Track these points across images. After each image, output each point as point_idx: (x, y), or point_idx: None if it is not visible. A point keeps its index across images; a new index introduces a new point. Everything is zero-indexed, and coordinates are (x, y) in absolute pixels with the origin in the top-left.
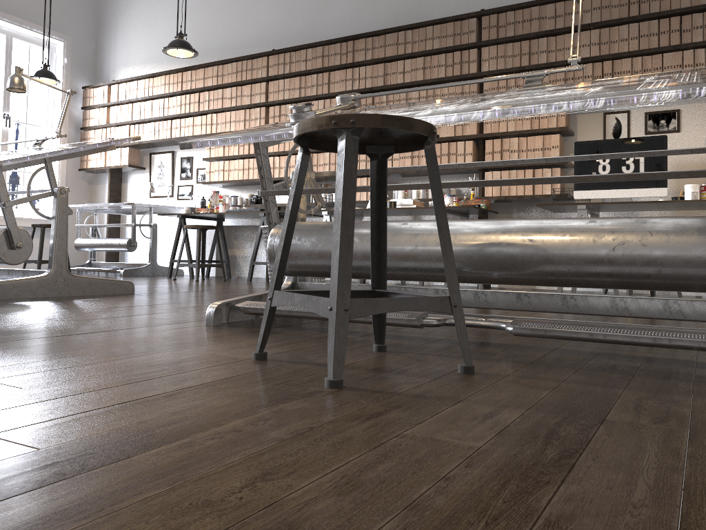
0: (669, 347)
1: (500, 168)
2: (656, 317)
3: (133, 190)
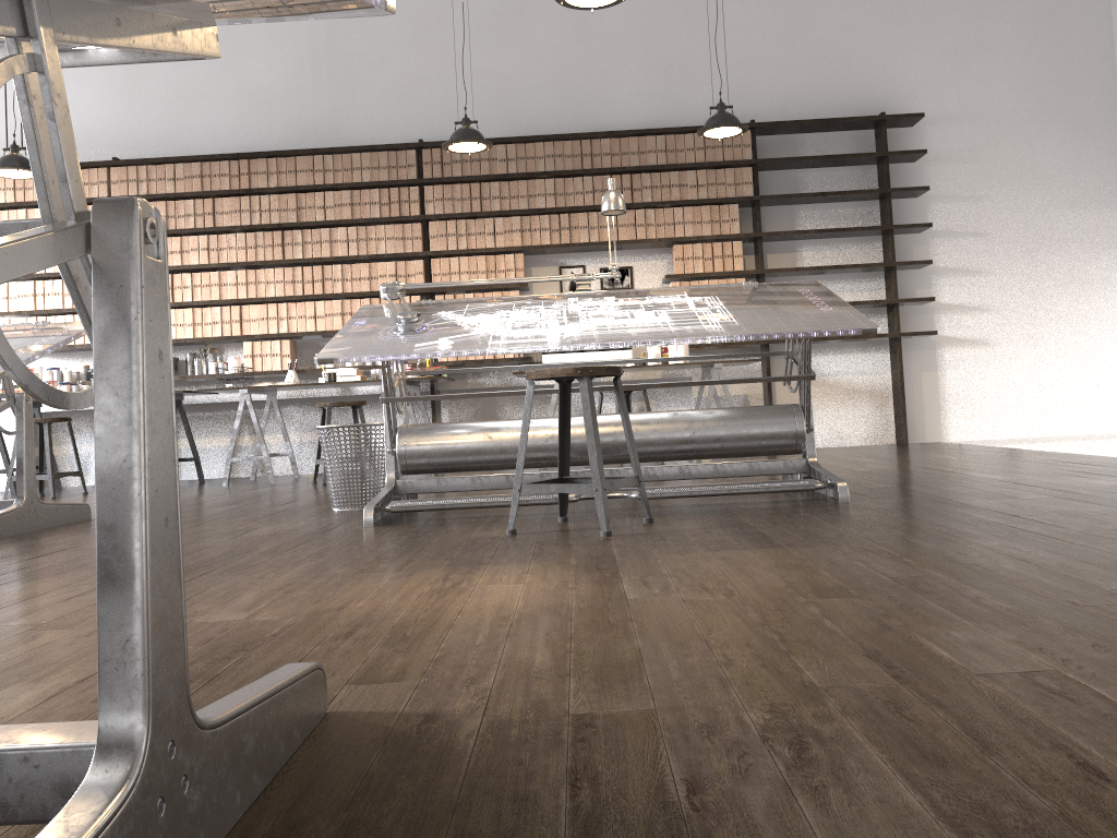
0: (737, 494)
1: None
2: (710, 477)
3: None
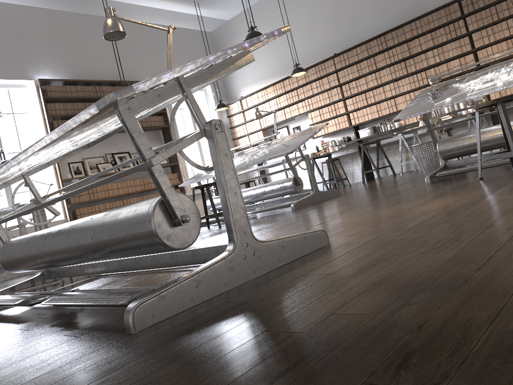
0: None
1: None
2: None
3: None
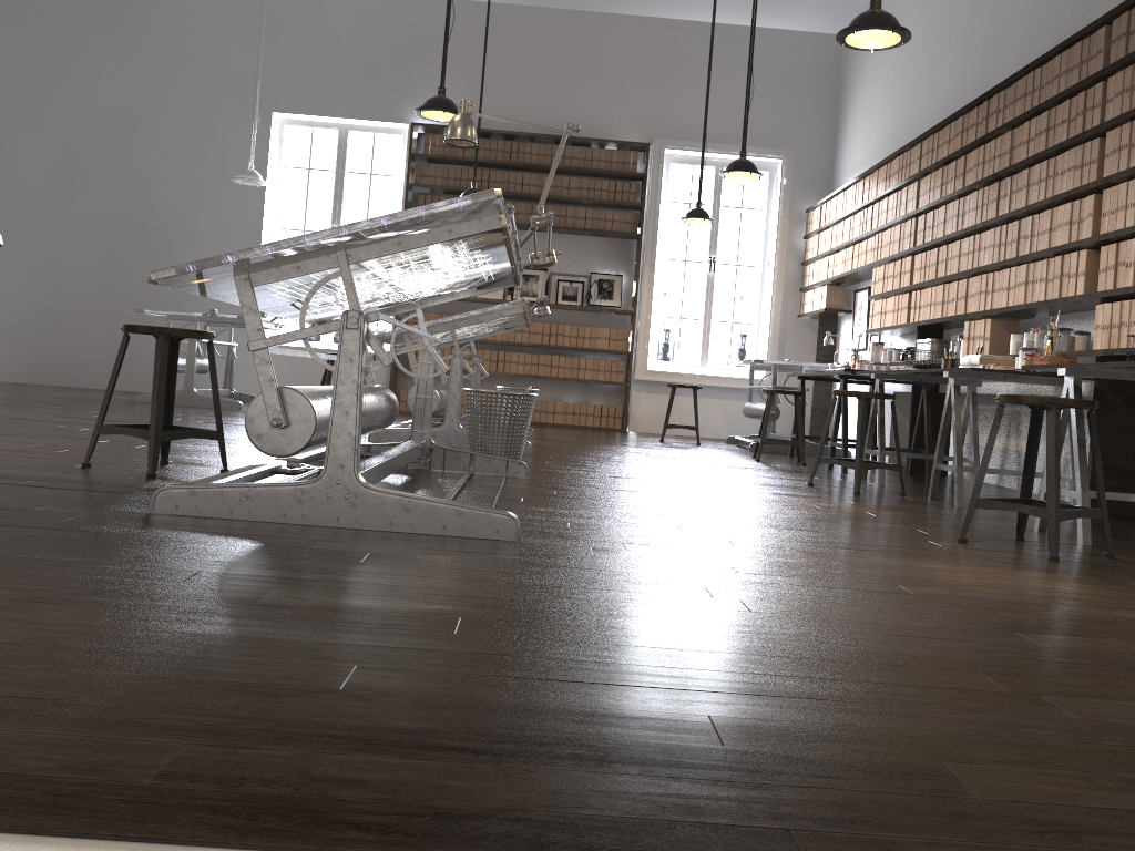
0: None
1: (1123, 297)
2: None
3: (842, 341)
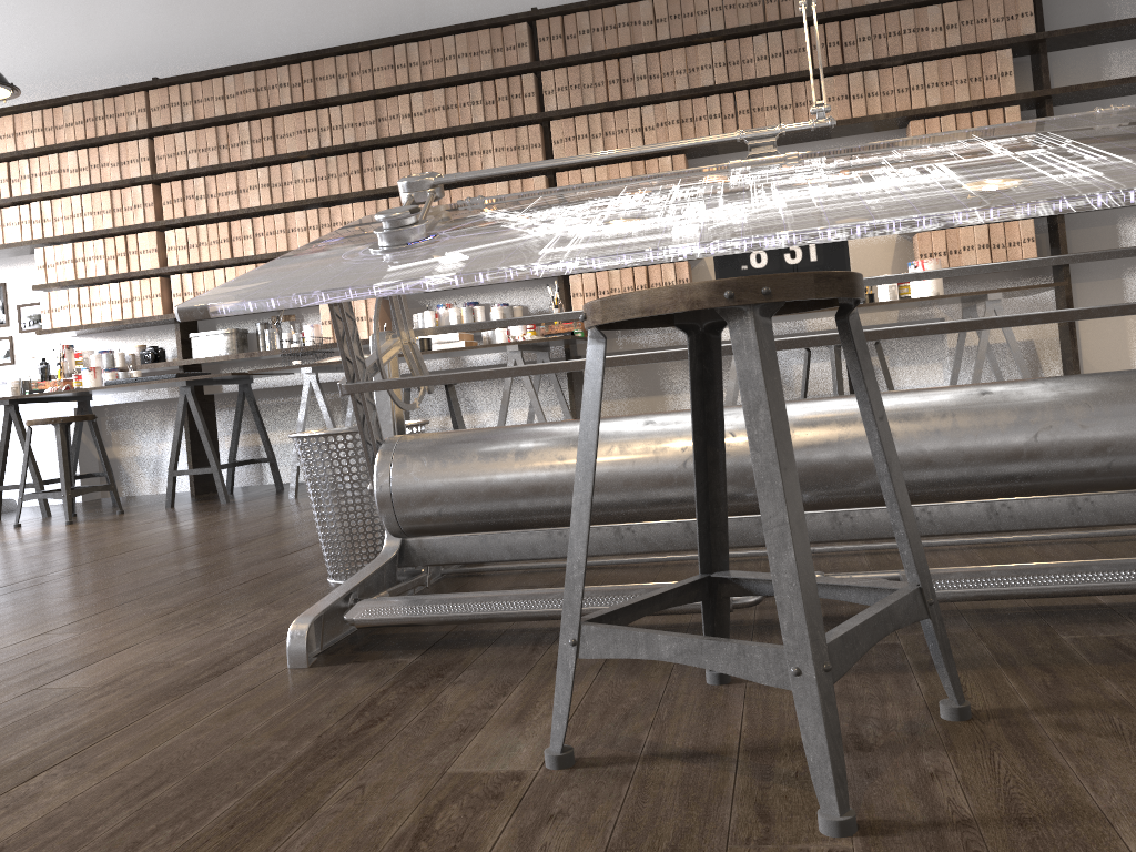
0: None
1: None
2: (1060, 525)
3: None
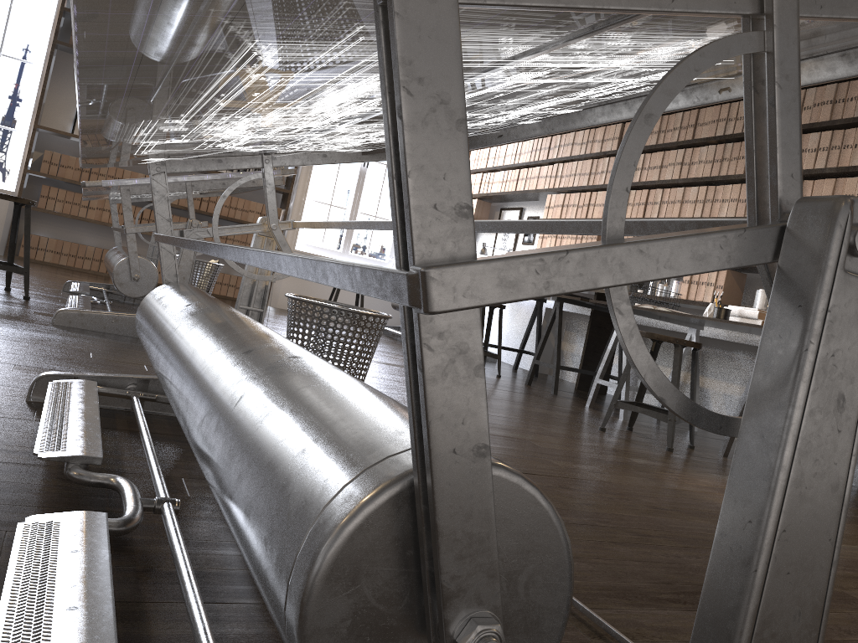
0: None
1: None
2: None
3: (479, 250)
